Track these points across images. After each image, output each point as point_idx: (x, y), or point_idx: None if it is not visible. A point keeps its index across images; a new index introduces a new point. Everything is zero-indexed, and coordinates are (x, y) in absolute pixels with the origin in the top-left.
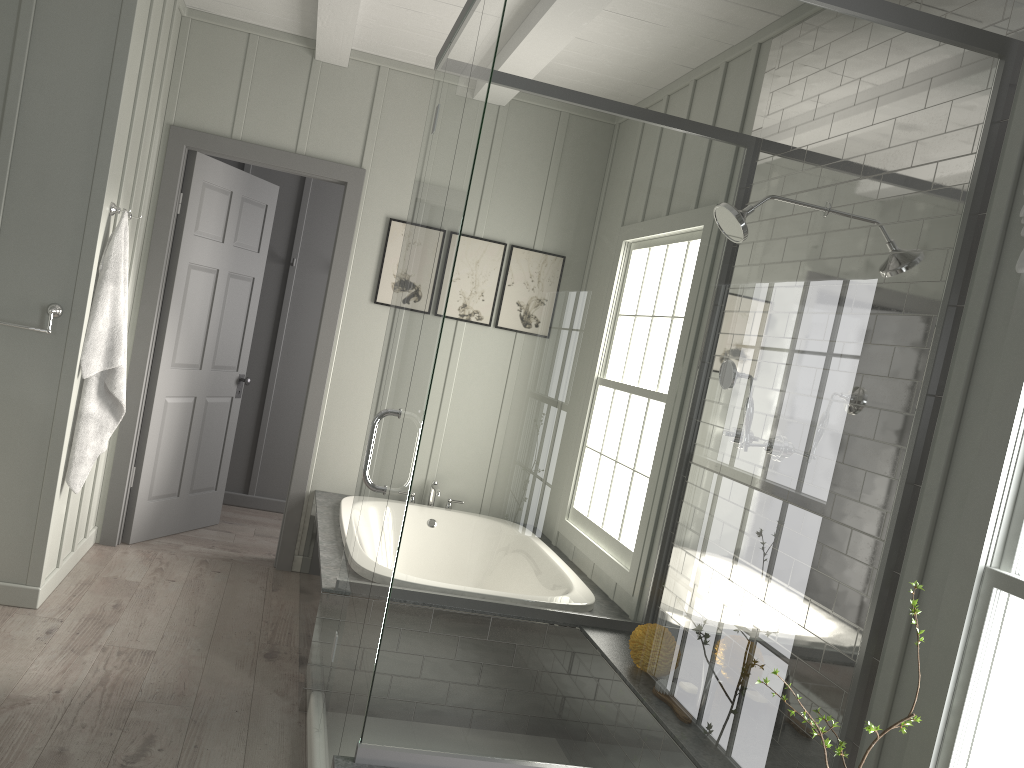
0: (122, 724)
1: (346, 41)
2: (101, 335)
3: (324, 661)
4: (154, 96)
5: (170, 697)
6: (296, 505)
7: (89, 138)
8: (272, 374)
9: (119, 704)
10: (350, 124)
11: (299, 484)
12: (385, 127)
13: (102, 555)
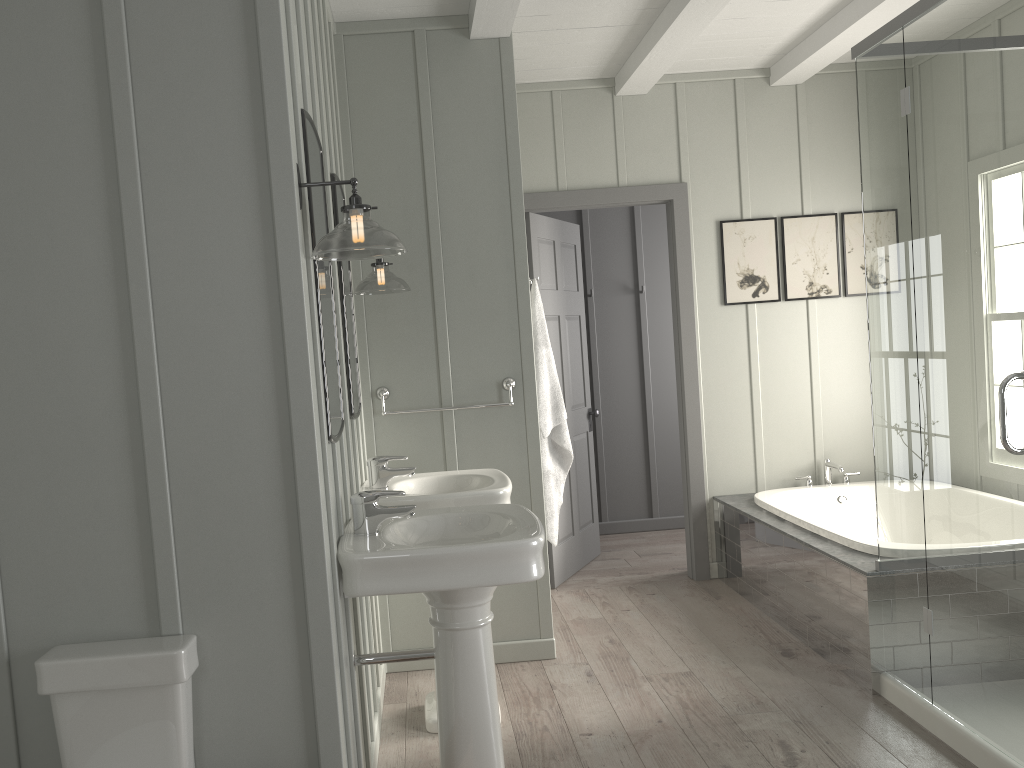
0: (744, 736)
1: (663, 68)
2: (547, 396)
3: (891, 641)
4: None
5: (753, 706)
6: (699, 515)
7: (502, 222)
8: (596, 403)
9: (720, 721)
10: (661, 145)
11: (697, 494)
12: (693, 138)
13: None
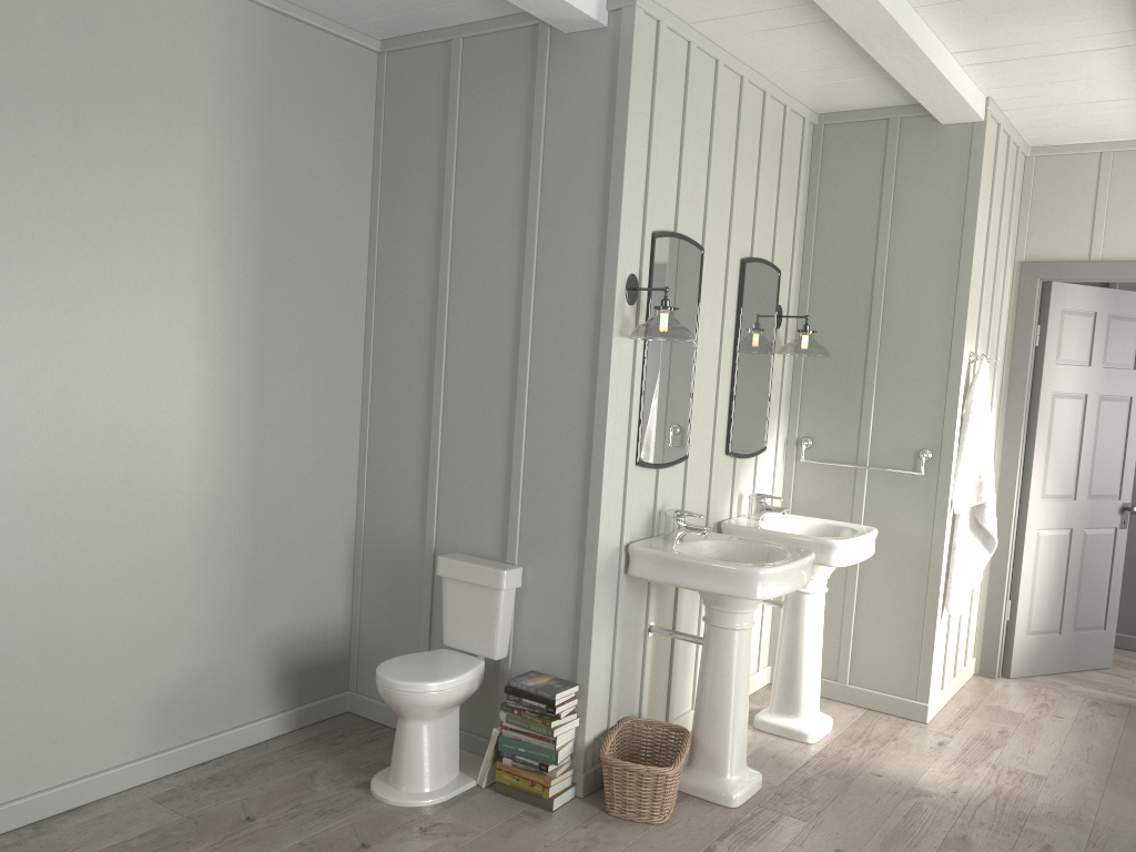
0: (1017, 830)
1: None
2: (968, 473)
3: None
4: (1002, 242)
5: (1065, 818)
6: None
7: (945, 300)
8: None
9: (1013, 813)
10: None
11: None
12: None
13: (982, 685)
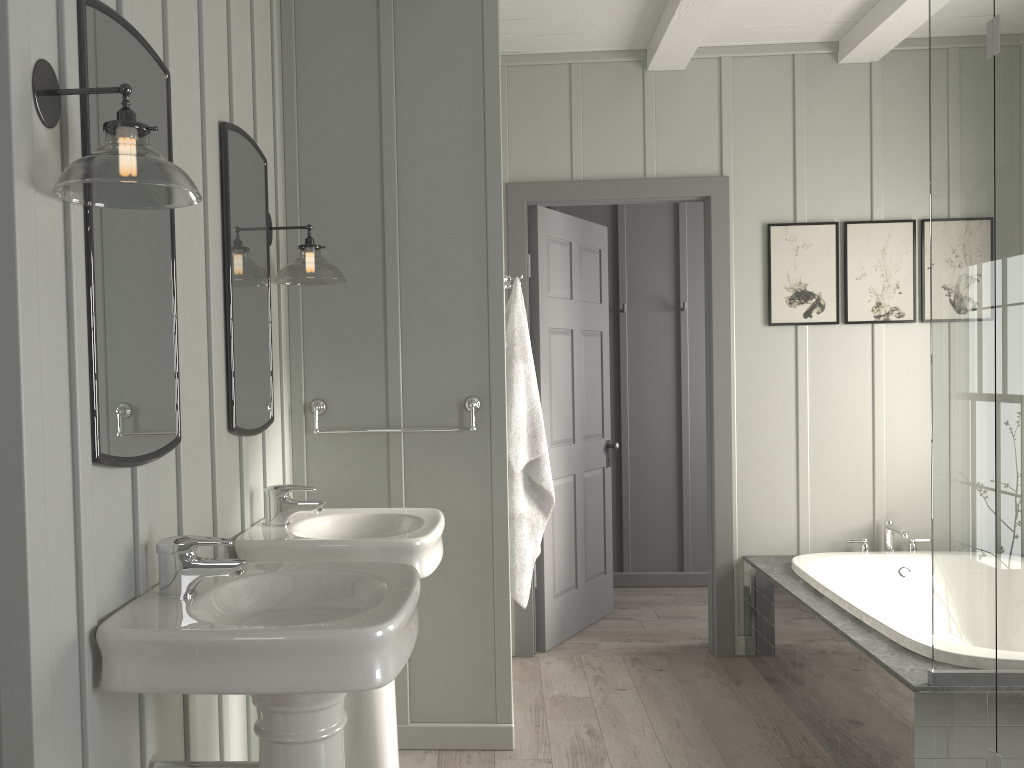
0: None
1: (699, 32)
2: (521, 422)
3: None
4: None
5: None
6: (725, 577)
7: (474, 205)
8: (623, 434)
9: None
10: (699, 131)
11: (724, 552)
12: (740, 123)
13: (528, 670)
